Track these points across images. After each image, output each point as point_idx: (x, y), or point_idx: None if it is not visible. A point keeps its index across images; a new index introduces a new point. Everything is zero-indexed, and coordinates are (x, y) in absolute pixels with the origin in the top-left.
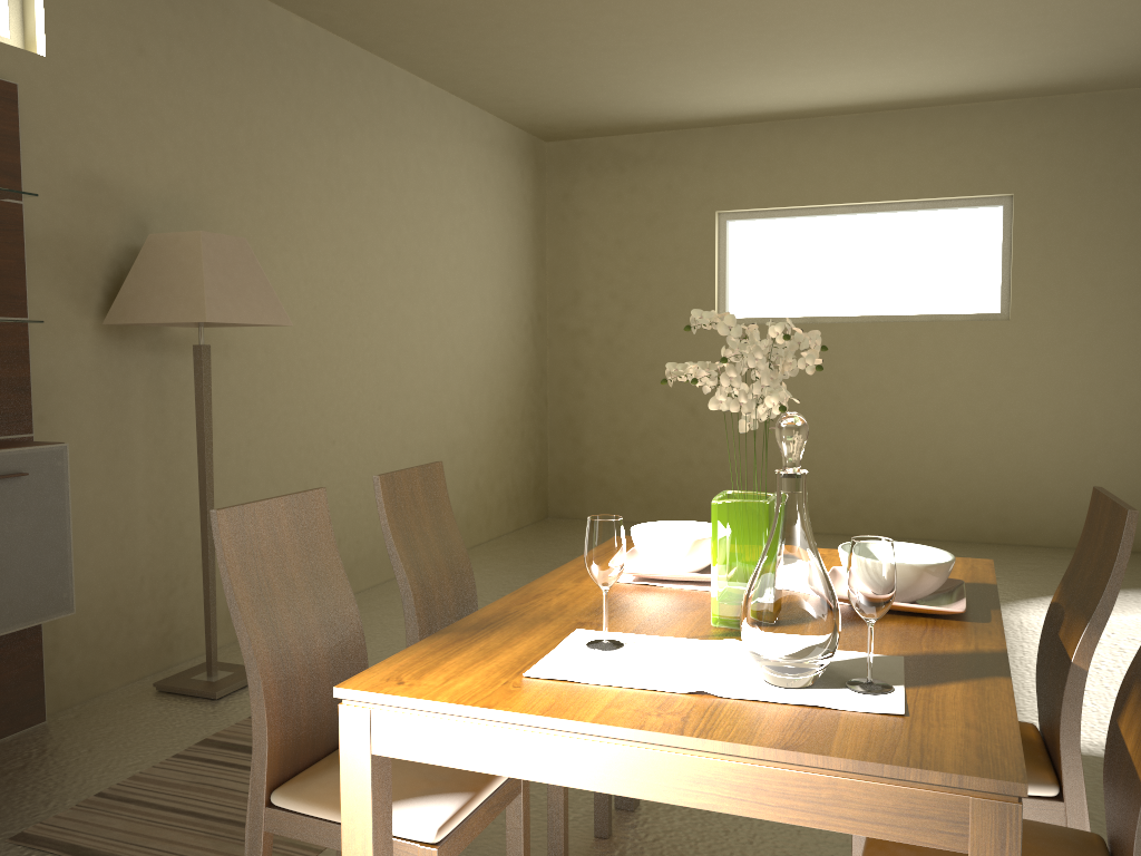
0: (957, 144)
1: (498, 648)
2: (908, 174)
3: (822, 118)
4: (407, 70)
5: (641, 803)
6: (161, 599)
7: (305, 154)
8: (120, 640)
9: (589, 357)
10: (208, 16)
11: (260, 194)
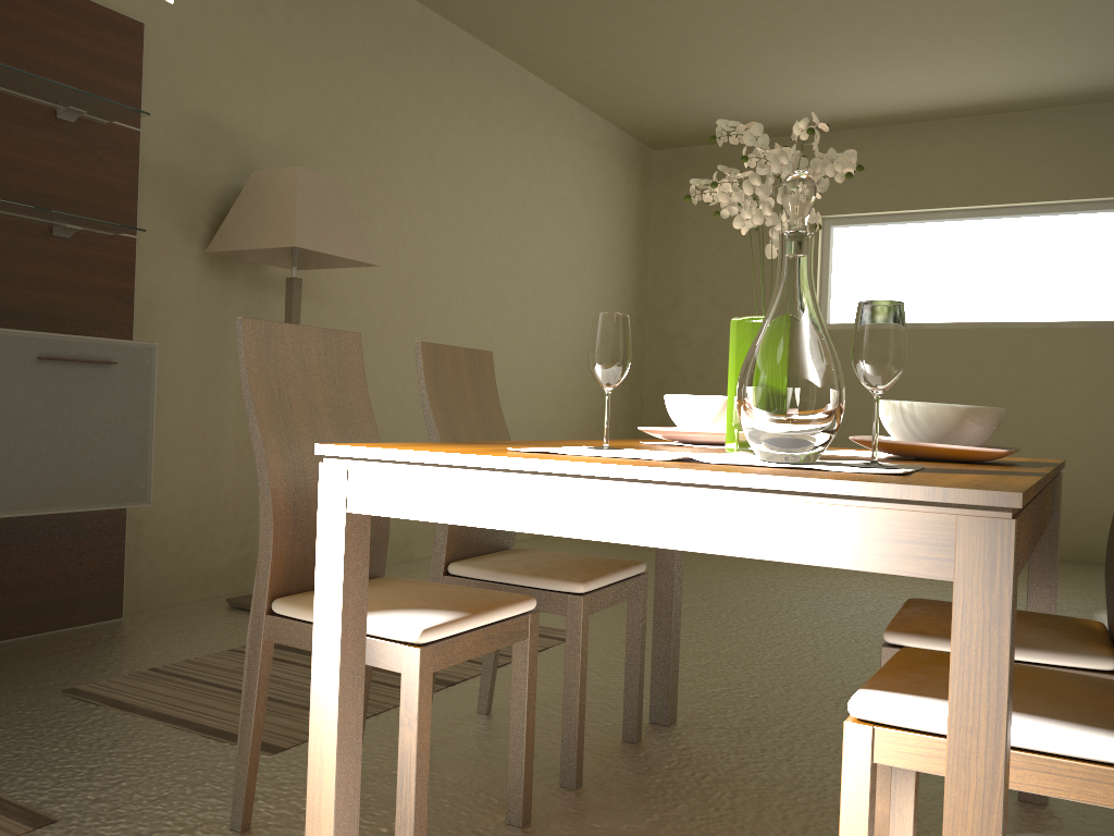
0: (1077, 145)
1: (496, 447)
2: (1023, 177)
3: (933, 122)
4: (516, 63)
5: (678, 721)
6: (242, 524)
7: (412, 127)
8: (200, 556)
9: (687, 360)
10: None
11: (365, 158)
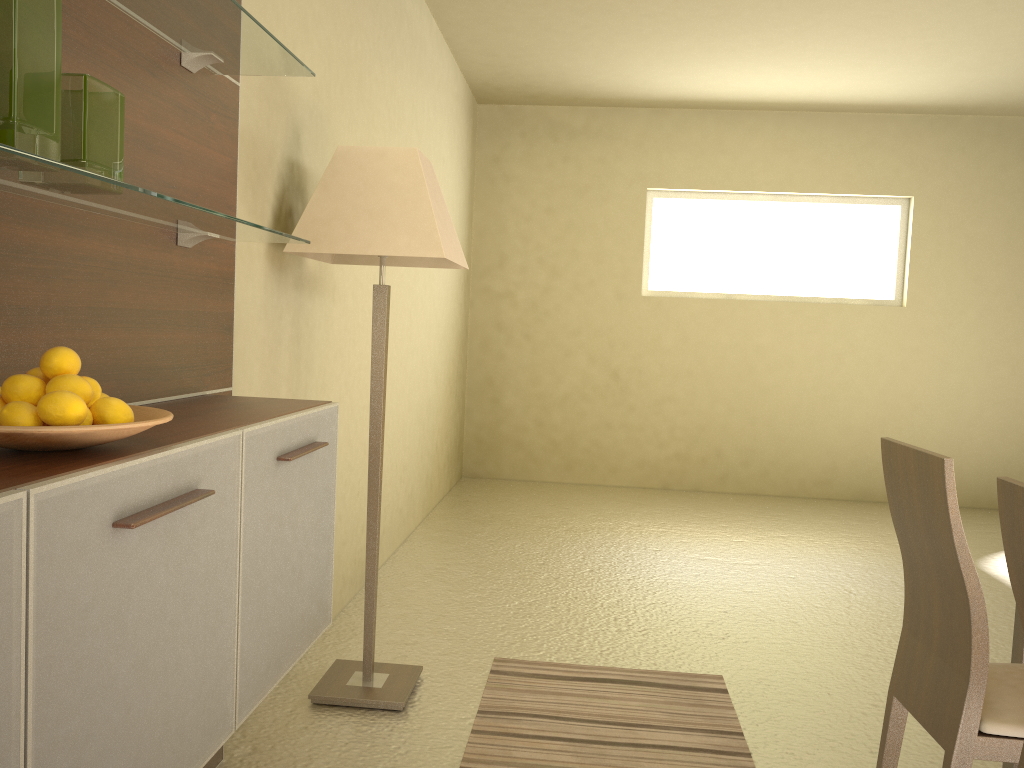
0: (869, 148)
1: None
2: (825, 170)
3: (751, 112)
4: (429, 7)
5: None
6: None
7: (381, 79)
8: None
9: (513, 320)
10: None
11: (358, 117)
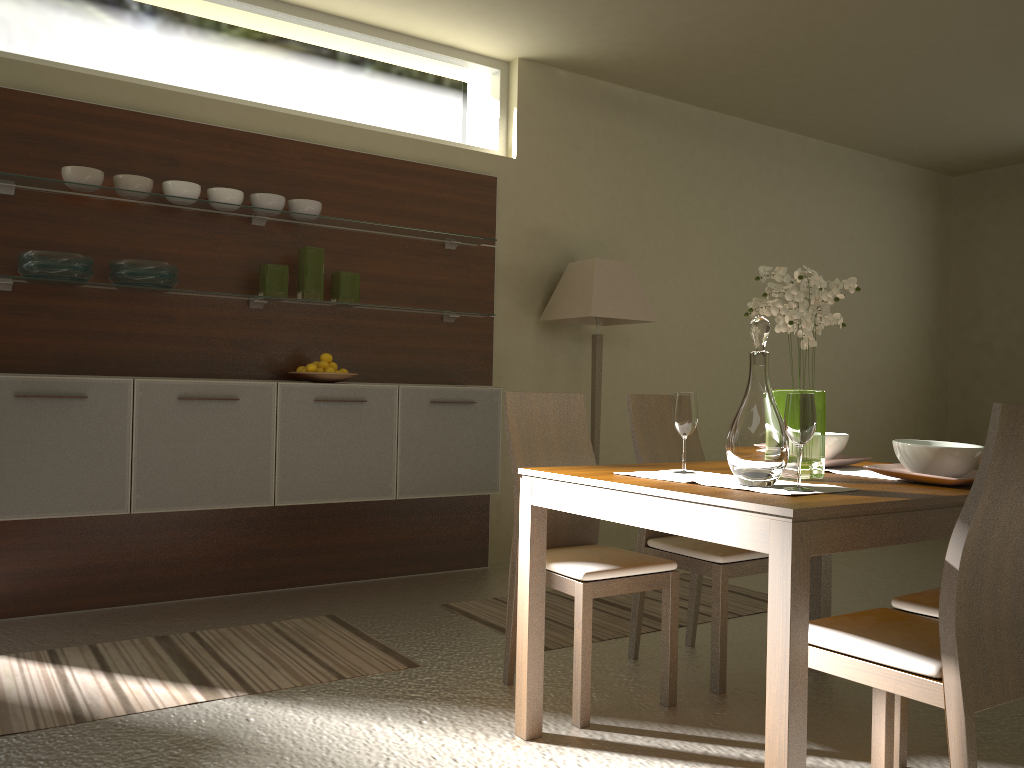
0: None
1: (624, 469)
2: None
3: None
4: (796, 133)
5: None
6: None
7: (698, 204)
8: None
9: (990, 368)
10: (626, 117)
11: (659, 235)
